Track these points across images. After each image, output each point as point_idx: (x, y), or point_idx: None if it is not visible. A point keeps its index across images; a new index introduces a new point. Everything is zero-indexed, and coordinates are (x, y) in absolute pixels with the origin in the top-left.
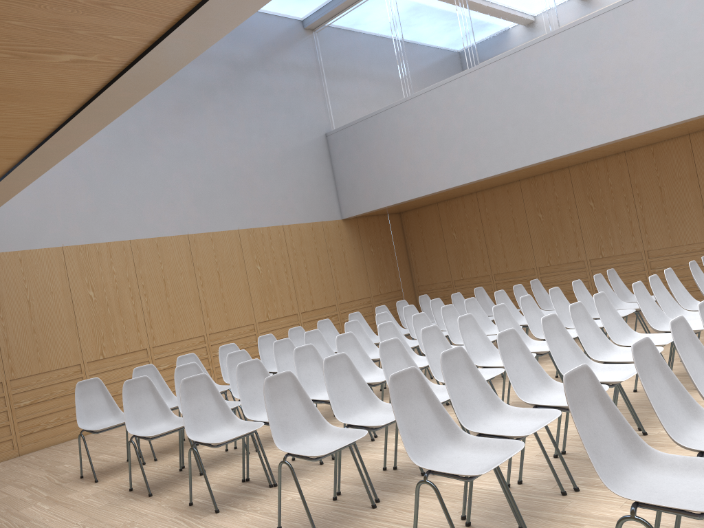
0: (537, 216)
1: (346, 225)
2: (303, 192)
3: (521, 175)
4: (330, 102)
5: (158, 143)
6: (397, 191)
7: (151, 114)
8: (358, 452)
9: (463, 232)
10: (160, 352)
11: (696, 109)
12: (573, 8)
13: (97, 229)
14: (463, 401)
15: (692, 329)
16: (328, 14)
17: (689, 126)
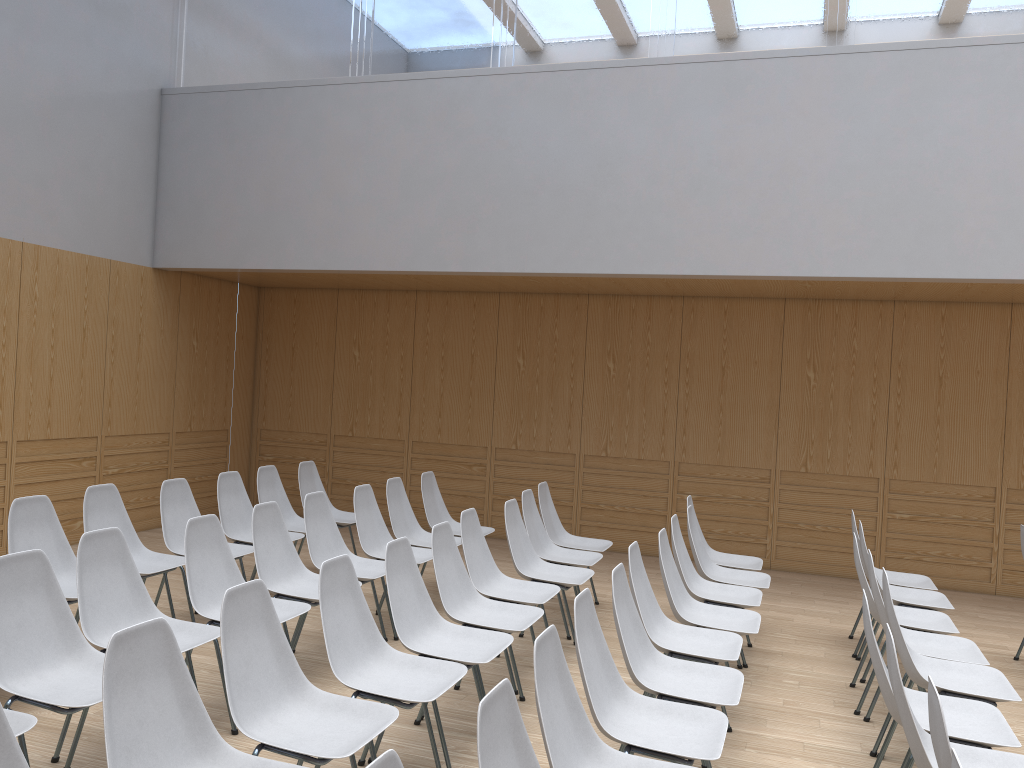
0: (516, 361)
1: (158, 282)
2: (87, 187)
3: (517, 286)
4: (186, 33)
5: None
6: (291, 246)
7: None
8: None
9: (374, 353)
10: None
11: (866, 265)
12: (704, 33)
13: None
14: None
15: (970, 686)
16: None
17: (813, 288)
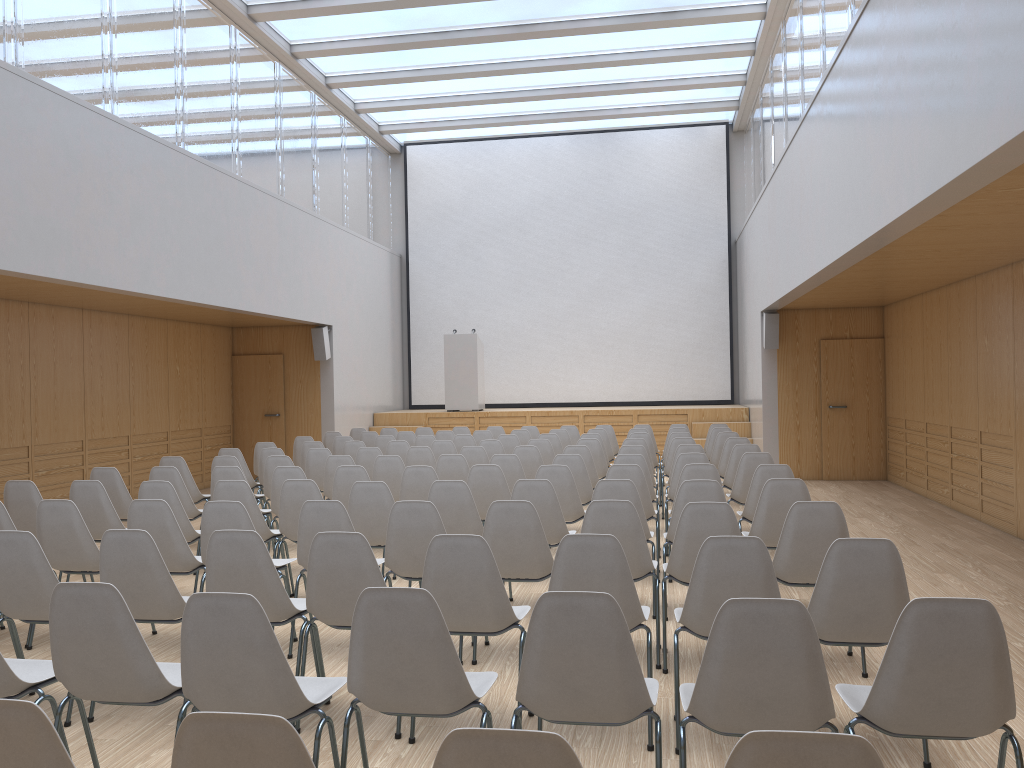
0: None
1: None
2: None
3: None
4: None
5: None
6: None
7: None
8: None
9: None
10: None
11: None
12: None
13: None
14: None
15: None
16: None
17: None
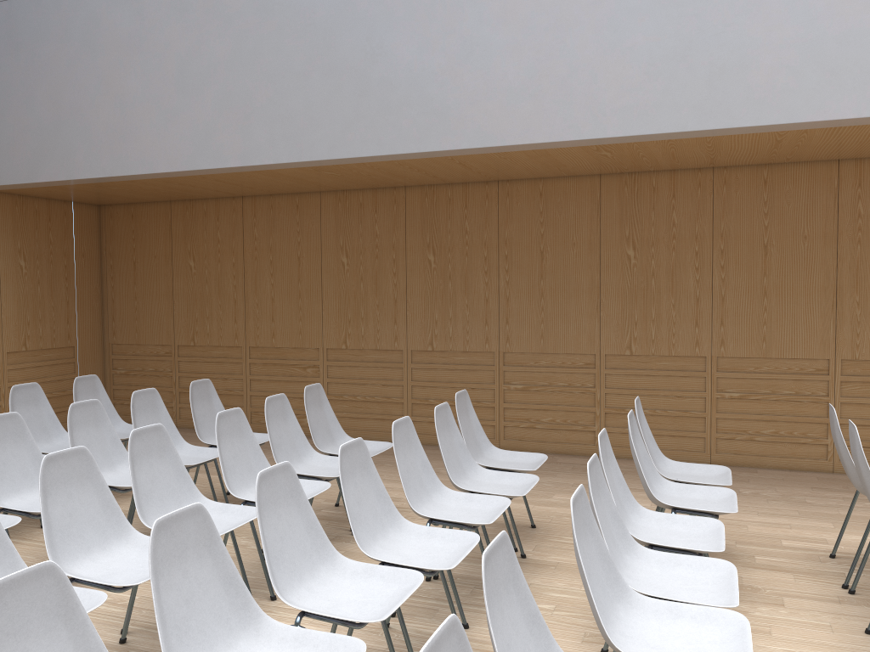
0: (340, 260)
1: None
2: None
3: (325, 181)
4: None
5: None
6: (80, 155)
7: None
8: None
9: (208, 262)
10: None
11: (654, 120)
12: None
13: None
14: None
15: (698, 645)
16: None
17: (617, 158)
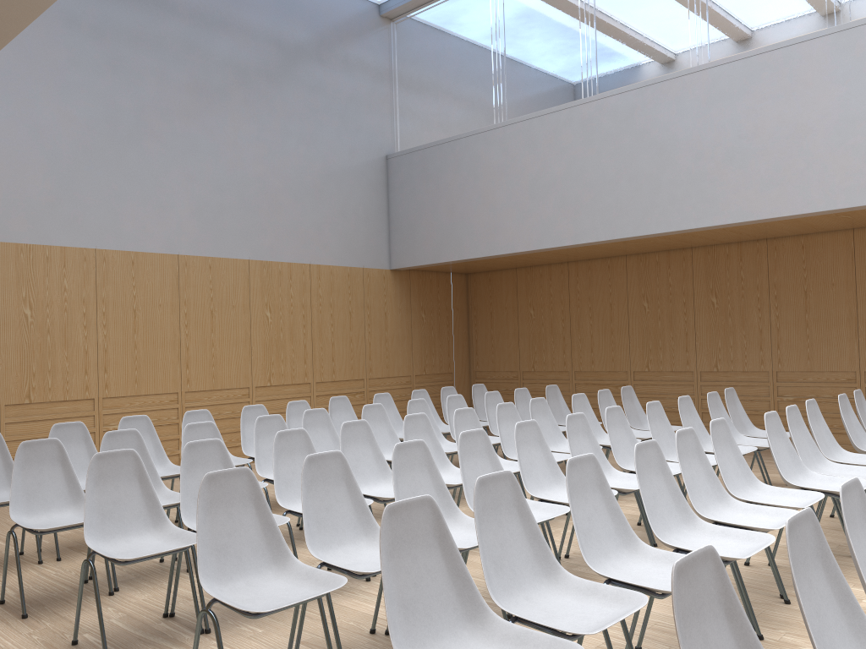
0: (642, 305)
1: (395, 278)
2: (344, 225)
3: (629, 249)
4: (398, 116)
5: (157, 126)
6: (467, 244)
7: (154, 87)
8: (331, 607)
9: (543, 310)
10: (112, 406)
11: None
12: (730, 39)
13: (52, 226)
14: (499, 557)
15: (838, 490)
16: (414, 2)
17: (858, 218)
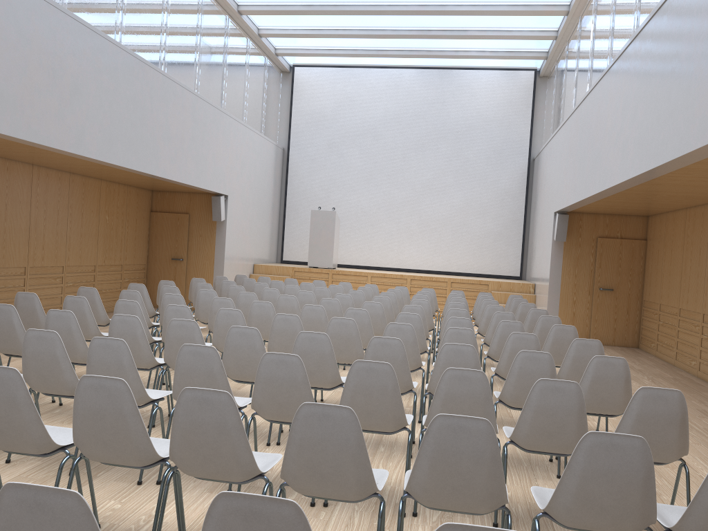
0: None
1: None
2: None
3: None
4: None
5: None
6: None
7: None
8: None
9: None
10: None
11: None
12: None
13: None
14: None
15: None
16: None
17: None
